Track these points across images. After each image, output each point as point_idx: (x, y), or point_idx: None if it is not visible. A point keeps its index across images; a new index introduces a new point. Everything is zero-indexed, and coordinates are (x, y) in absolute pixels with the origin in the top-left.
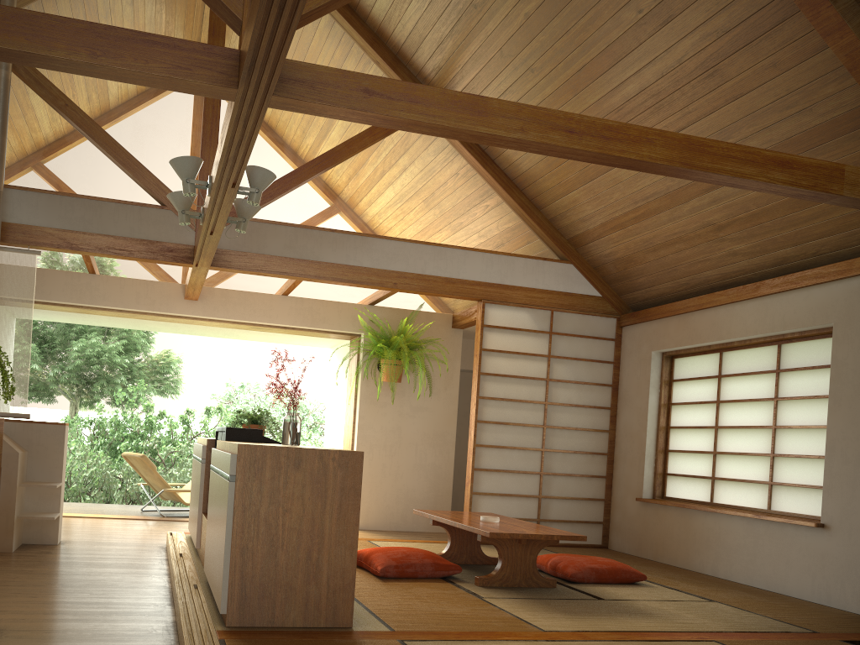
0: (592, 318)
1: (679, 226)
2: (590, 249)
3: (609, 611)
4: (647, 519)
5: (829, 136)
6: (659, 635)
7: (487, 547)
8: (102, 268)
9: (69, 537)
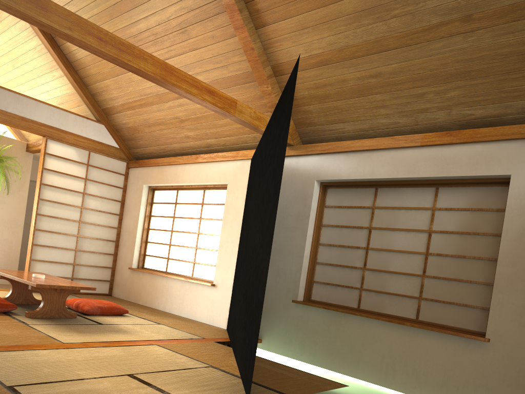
0: (113, 160)
1: (162, 115)
2: (115, 118)
3: (104, 331)
4: (133, 279)
5: (234, 84)
6: (129, 343)
7: (38, 294)
8: None
9: None
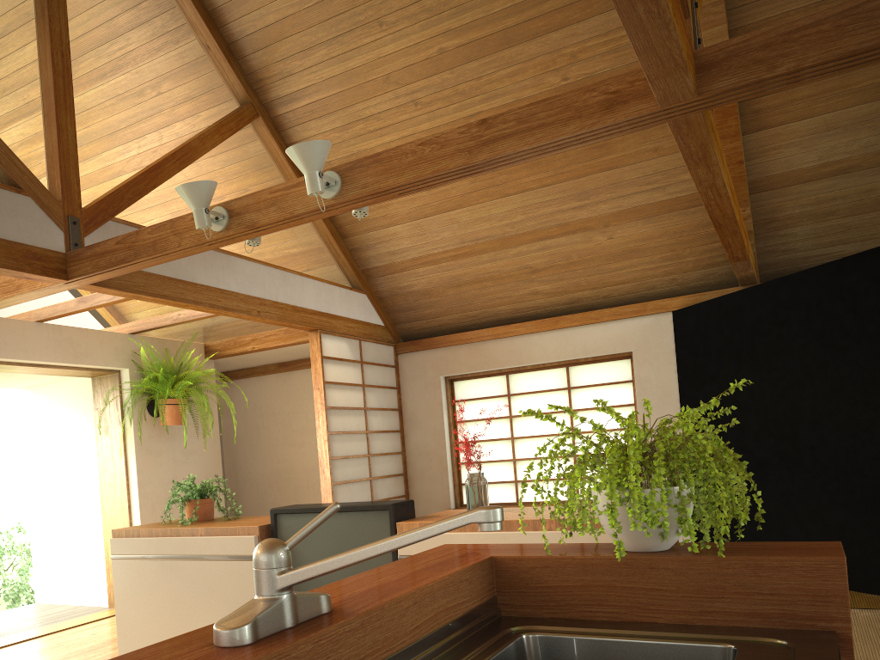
0: (381, 347)
1: (497, 266)
2: (385, 281)
3: None
4: None
5: (666, 210)
6: None
7: None
8: None
9: None
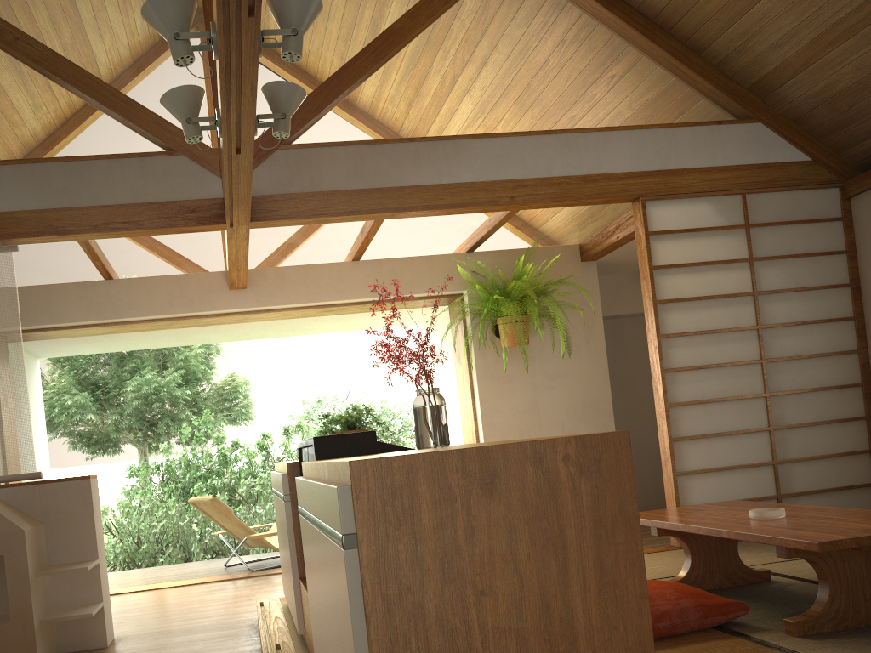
0: (803, 194)
1: None
2: (789, 92)
3: None
4: None
5: None
6: None
7: None
8: (118, 267)
9: (127, 628)
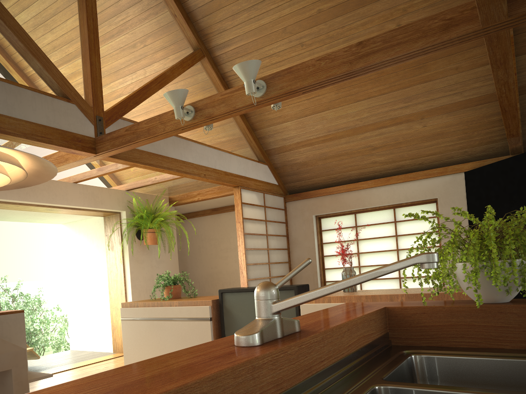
0: (276, 197)
1: (350, 146)
2: (279, 157)
3: None
4: None
5: (462, 107)
6: None
7: None
8: None
9: None
